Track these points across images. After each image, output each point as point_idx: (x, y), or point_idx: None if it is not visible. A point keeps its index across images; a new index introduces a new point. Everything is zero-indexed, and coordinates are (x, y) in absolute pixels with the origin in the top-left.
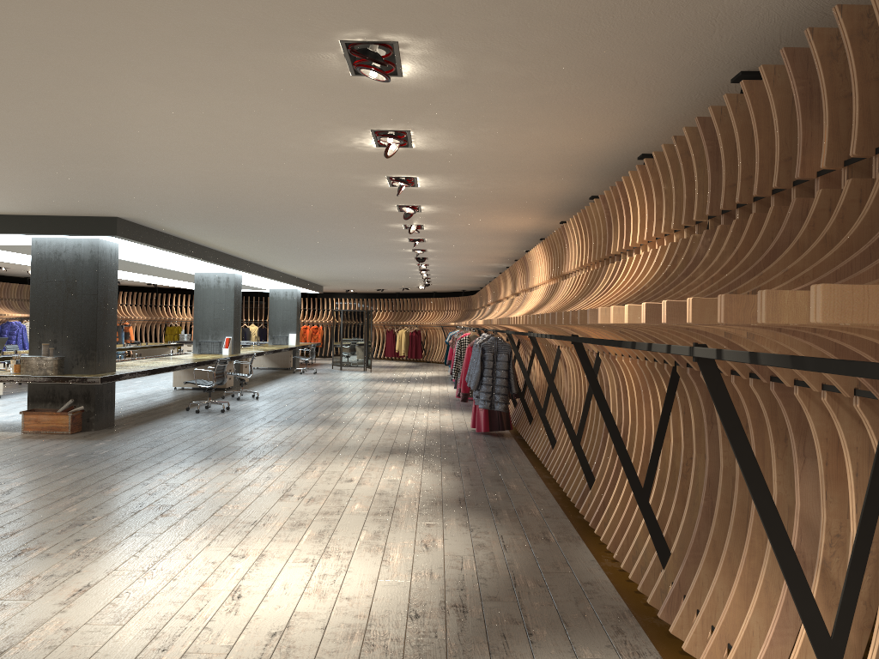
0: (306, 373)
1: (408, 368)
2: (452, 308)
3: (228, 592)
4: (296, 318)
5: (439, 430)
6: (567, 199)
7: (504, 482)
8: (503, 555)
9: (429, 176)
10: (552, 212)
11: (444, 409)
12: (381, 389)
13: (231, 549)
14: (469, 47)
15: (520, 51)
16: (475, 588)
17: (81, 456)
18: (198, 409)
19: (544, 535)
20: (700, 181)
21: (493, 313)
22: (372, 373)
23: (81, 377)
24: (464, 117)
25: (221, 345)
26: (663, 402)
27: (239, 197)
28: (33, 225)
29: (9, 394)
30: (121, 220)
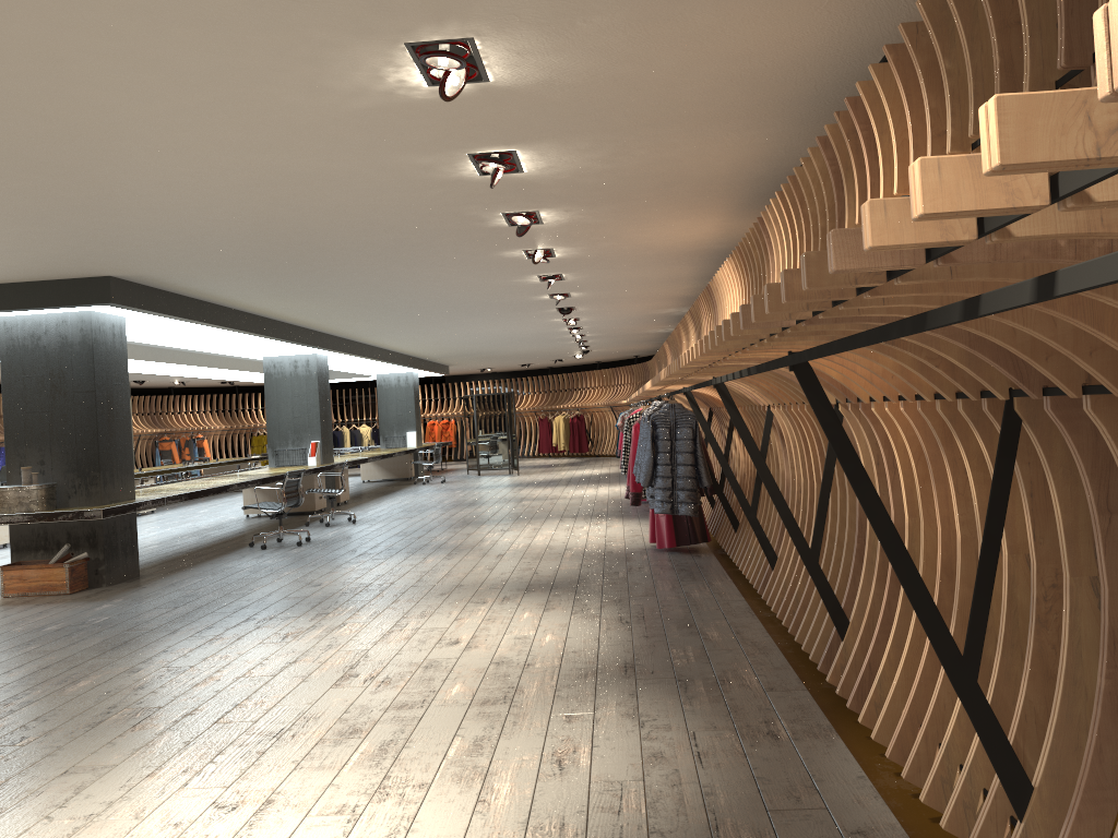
0: (431, 483)
1: (569, 466)
2: (623, 381)
3: None
4: (414, 411)
5: (602, 549)
6: (764, 175)
7: (698, 629)
8: (696, 776)
9: (535, 146)
10: (742, 204)
11: (613, 518)
12: (528, 497)
13: (219, 792)
14: None
15: None
16: None
17: (64, 629)
18: (265, 544)
19: (769, 728)
20: (1032, 12)
21: None
22: (519, 476)
23: (75, 512)
24: None
25: (306, 453)
26: (992, 477)
27: (261, 222)
28: None
29: None
30: (117, 281)
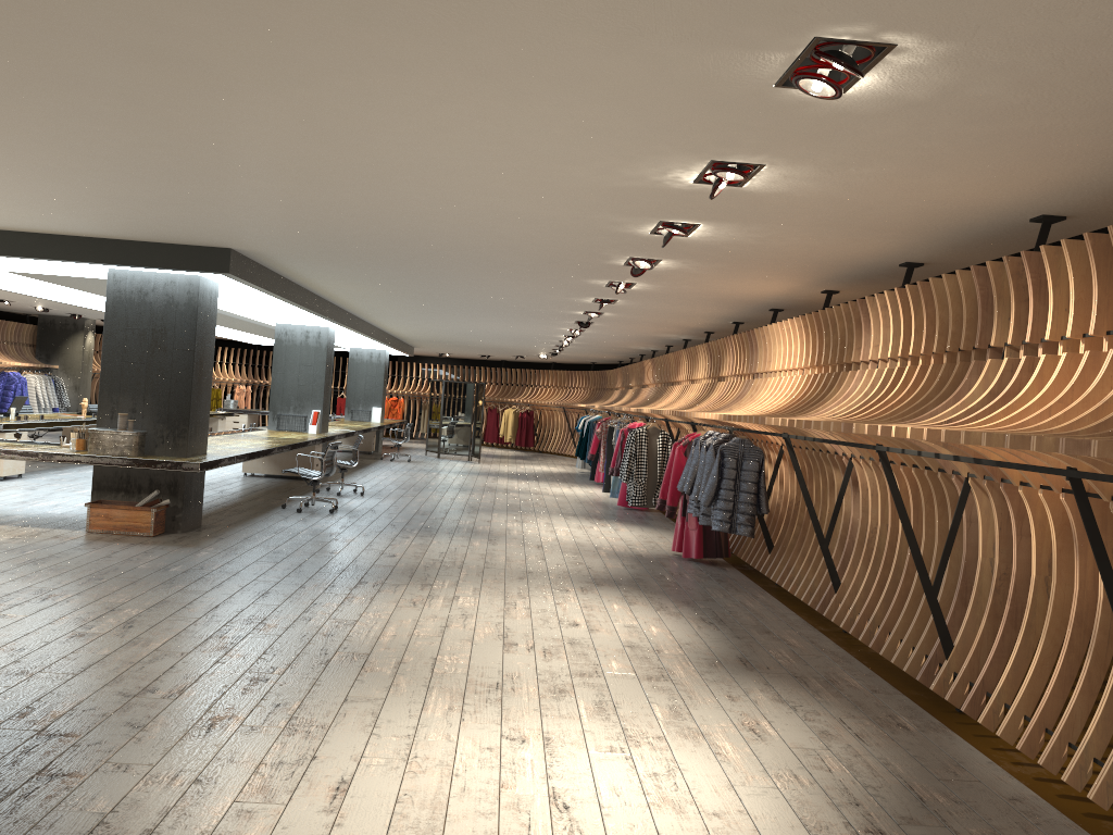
0: (397, 460)
1: (521, 459)
2: (577, 385)
3: (545, 799)
4: (383, 388)
5: (631, 552)
6: (868, 264)
7: (777, 635)
8: (867, 750)
9: (719, 224)
10: (827, 278)
11: (613, 522)
12: (511, 489)
13: (498, 728)
14: (988, 59)
15: (1052, 70)
16: (873, 802)
17: (190, 572)
18: (300, 508)
19: (895, 720)
20: None
21: (666, 398)
22: (481, 465)
23: (173, 462)
24: (861, 153)
25: (306, 420)
26: None
27: (426, 234)
28: (115, 252)
29: (30, 472)
30: (234, 253)
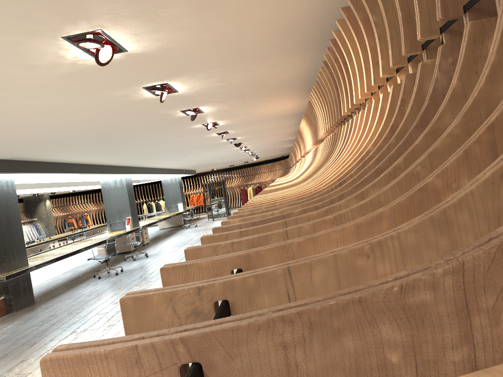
0: (190, 227)
1: None
2: (277, 168)
3: None
4: (180, 193)
5: None
6: (310, 78)
7: None
8: None
9: (177, 79)
10: (304, 92)
11: None
12: None
13: None
14: None
15: None
16: None
17: None
18: (99, 276)
19: None
20: None
21: (294, 171)
22: None
23: None
24: None
25: (125, 223)
26: None
27: (55, 129)
28: None
29: None
30: (2, 161)
